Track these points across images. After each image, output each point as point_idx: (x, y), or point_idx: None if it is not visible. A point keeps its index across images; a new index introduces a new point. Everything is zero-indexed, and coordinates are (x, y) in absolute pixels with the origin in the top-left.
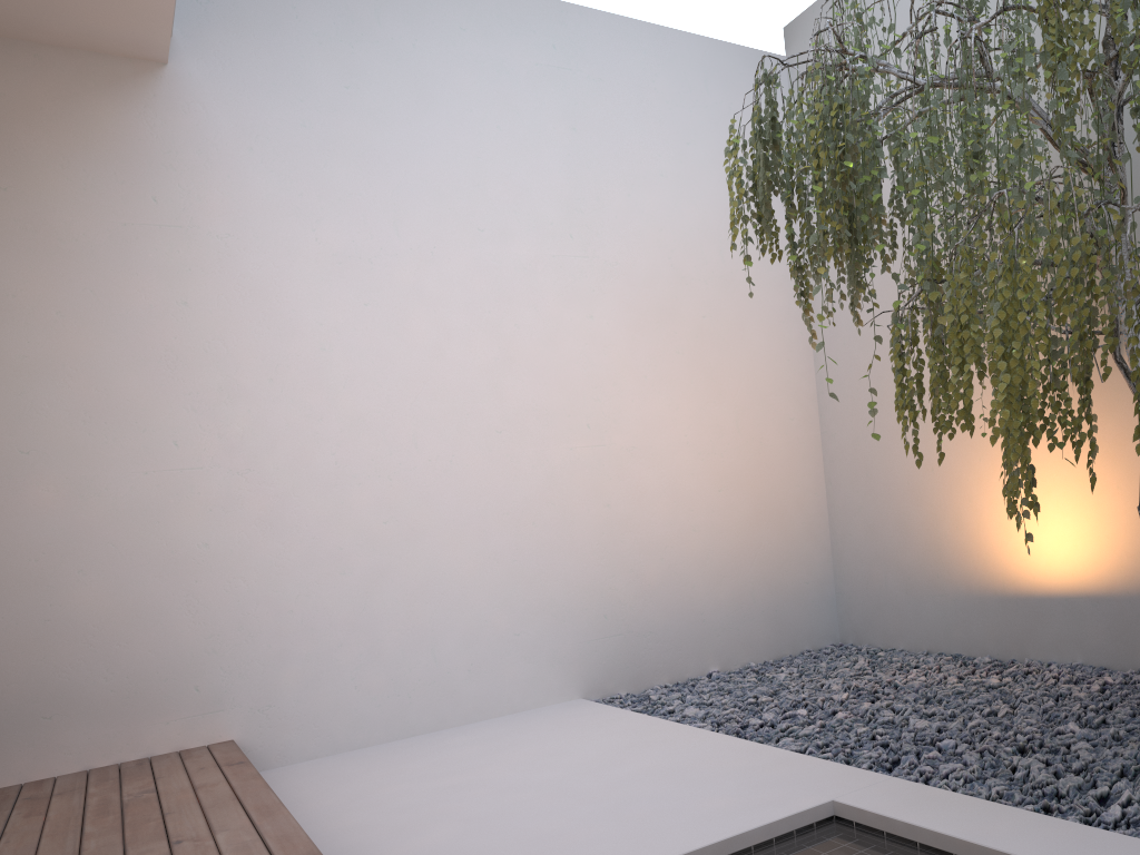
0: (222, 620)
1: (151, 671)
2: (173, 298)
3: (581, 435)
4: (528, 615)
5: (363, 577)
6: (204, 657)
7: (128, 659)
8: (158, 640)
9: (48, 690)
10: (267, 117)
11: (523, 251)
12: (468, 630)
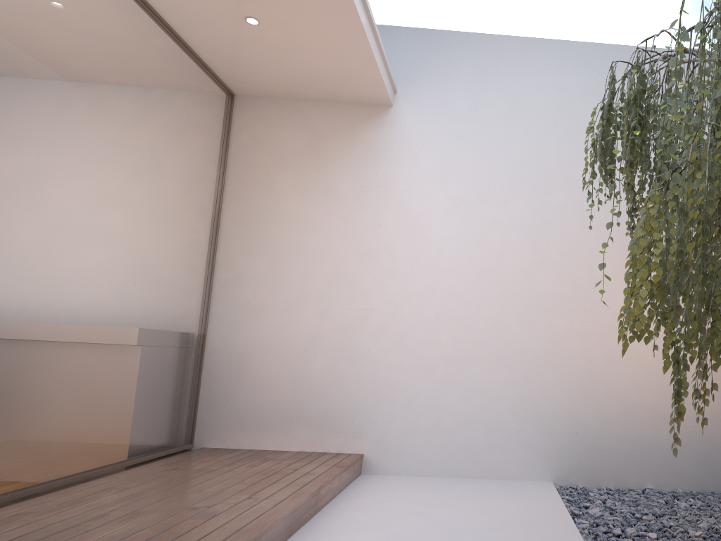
0: (369, 390)
1: (335, 409)
2: (375, 223)
3: (578, 314)
4: (527, 421)
5: (439, 380)
6: (358, 407)
7: (327, 401)
8: (340, 394)
9: (294, 408)
10: (433, 128)
11: (559, 197)
12: (490, 422)
